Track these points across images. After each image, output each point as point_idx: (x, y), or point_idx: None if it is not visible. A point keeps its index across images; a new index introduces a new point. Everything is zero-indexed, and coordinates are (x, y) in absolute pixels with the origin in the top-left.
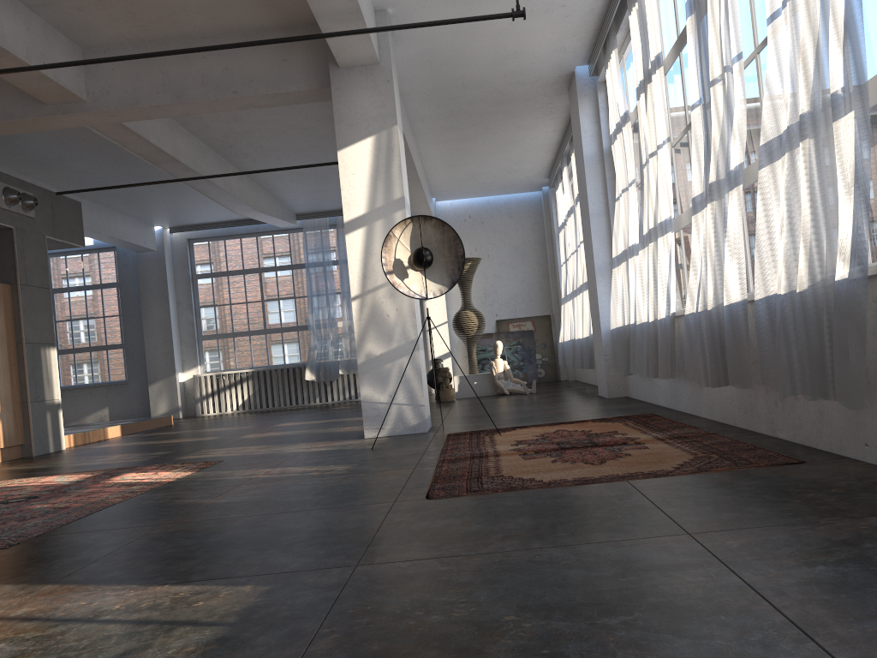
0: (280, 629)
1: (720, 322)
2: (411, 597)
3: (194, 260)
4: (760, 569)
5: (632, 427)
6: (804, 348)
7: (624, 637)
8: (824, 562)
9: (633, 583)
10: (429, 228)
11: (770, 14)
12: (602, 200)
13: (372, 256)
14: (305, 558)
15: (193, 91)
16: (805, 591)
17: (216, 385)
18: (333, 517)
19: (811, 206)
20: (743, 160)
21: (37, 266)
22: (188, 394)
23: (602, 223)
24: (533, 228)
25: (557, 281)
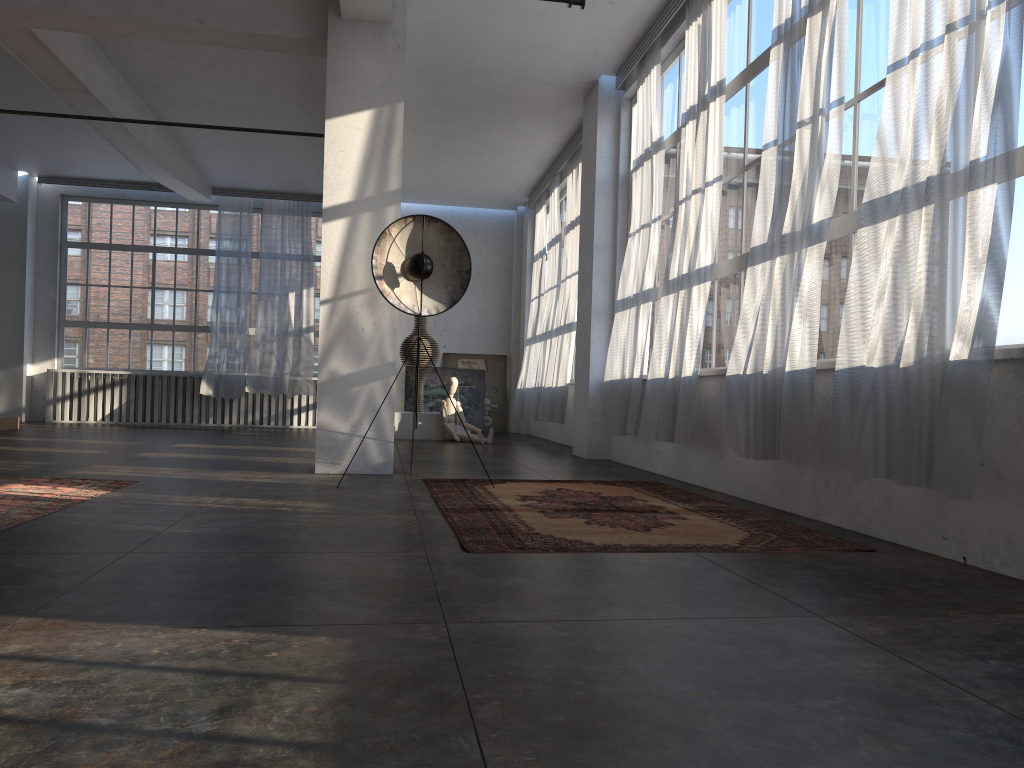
0: (415, 691)
1: (775, 389)
2: (552, 664)
3: (67, 223)
4: (932, 659)
5: (648, 494)
6: (901, 428)
7: (848, 722)
8: (992, 656)
9: (805, 665)
10: (432, 232)
11: (893, 62)
12: (610, 232)
13: (353, 255)
14: (368, 609)
15: (145, 8)
16: (999, 685)
17: (77, 386)
18: (362, 564)
19: (927, 277)
20: (831, 215)
21: None
22: (37, 393)
23: (606, 259)
24: (501, 252)
25: (520, 317)
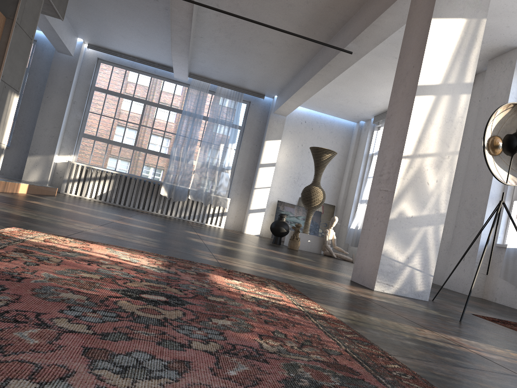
0: None
1: None
2: None
3: (98, 76)
4: None
5: None
6: None
7: None
8: None
9: None
10: None
11: None
12: None
13: (432, 125)
14: None
15: None
16: None
17: (84, 175)
18: None
19: None
20: None
21: (31, 14)
22: (57, 173)
23: None
24: (343, 145)
25: (350, 185)
